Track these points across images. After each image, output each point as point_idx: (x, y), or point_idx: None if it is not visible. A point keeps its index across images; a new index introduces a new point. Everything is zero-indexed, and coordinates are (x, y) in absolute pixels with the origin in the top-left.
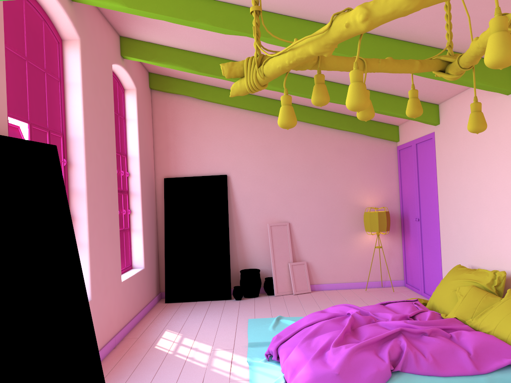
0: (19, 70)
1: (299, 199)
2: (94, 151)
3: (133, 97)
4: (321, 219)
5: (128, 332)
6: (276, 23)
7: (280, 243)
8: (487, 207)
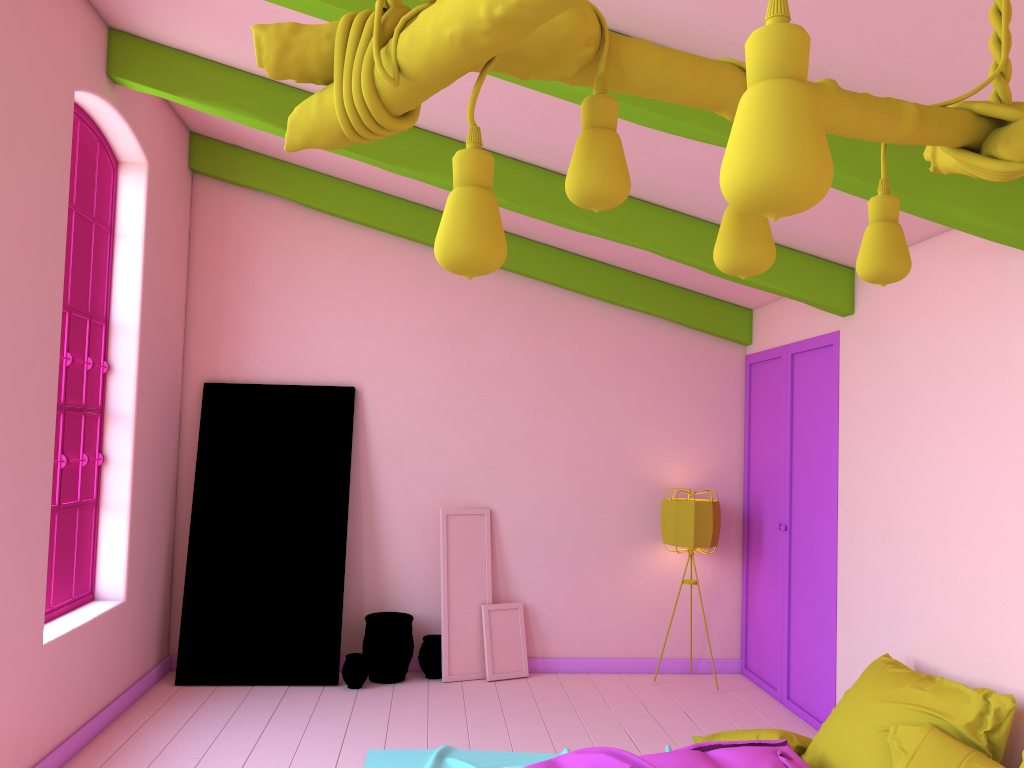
0: None
1: (518, 457)
2: None
3: (140, 183)
4: (564, 507)
5: None
6: None
7: (467, 557)
8: (966, 524)
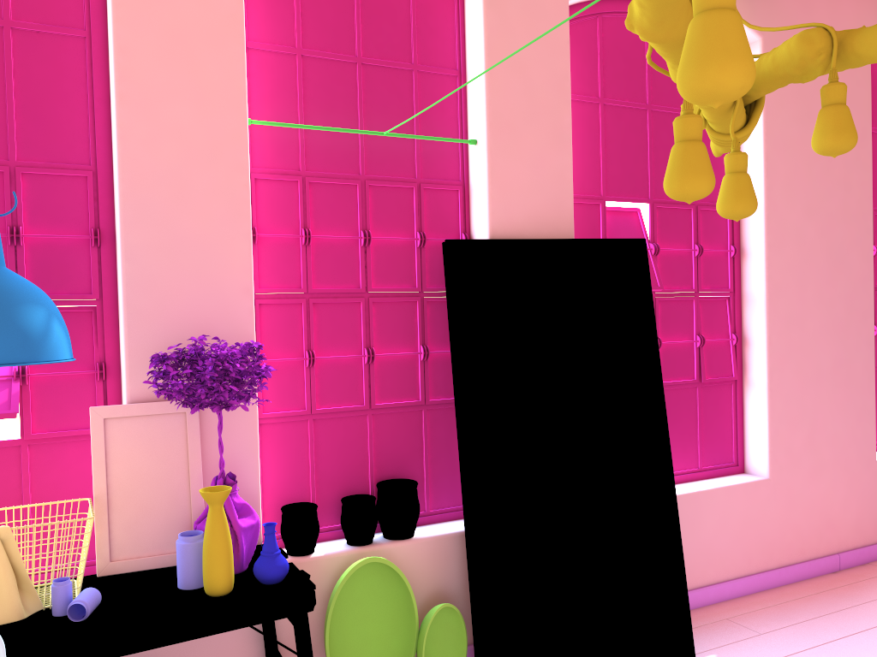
0: (632, 128)
1: None
2: (792, 227)
3: None
4: None
5: None
6: None
7: None
8: None
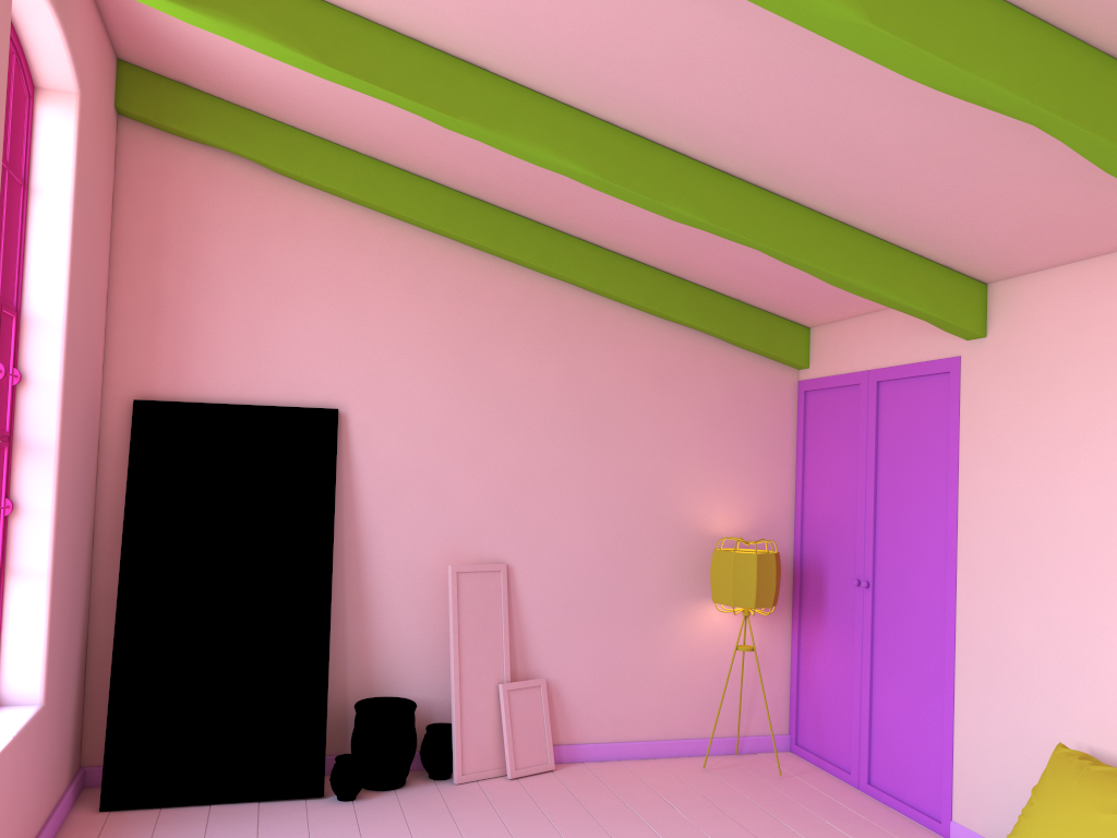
0: None
1: (540, 500)
2: None
3: (67, 119)
4: (594, 561)
5: None
6: None
7: (480, 625)
8: None
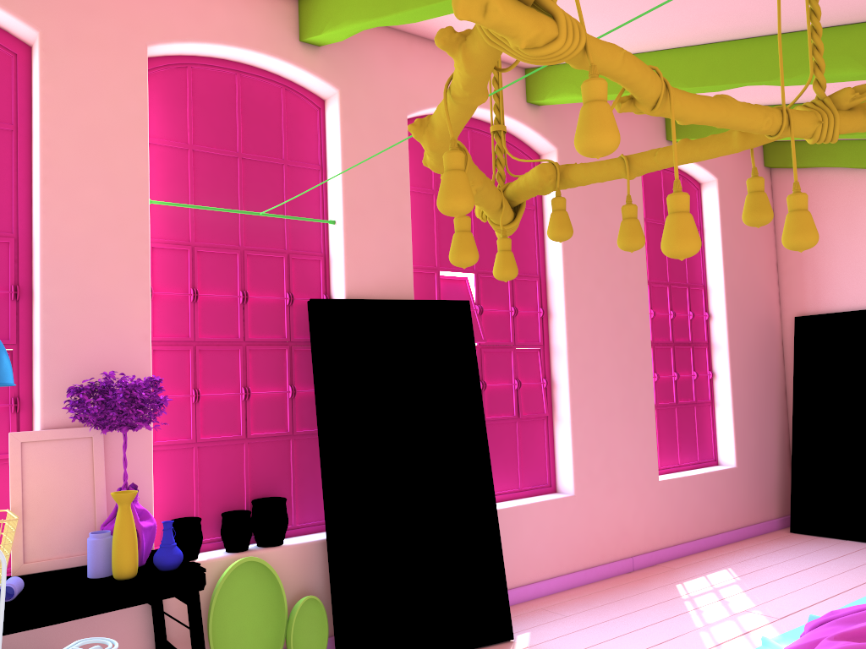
0: None
1: None
2: (585, 294)
3: (713, 193)
4: None
5: (673, 559)
6: (786, 49)
7: None
8: None
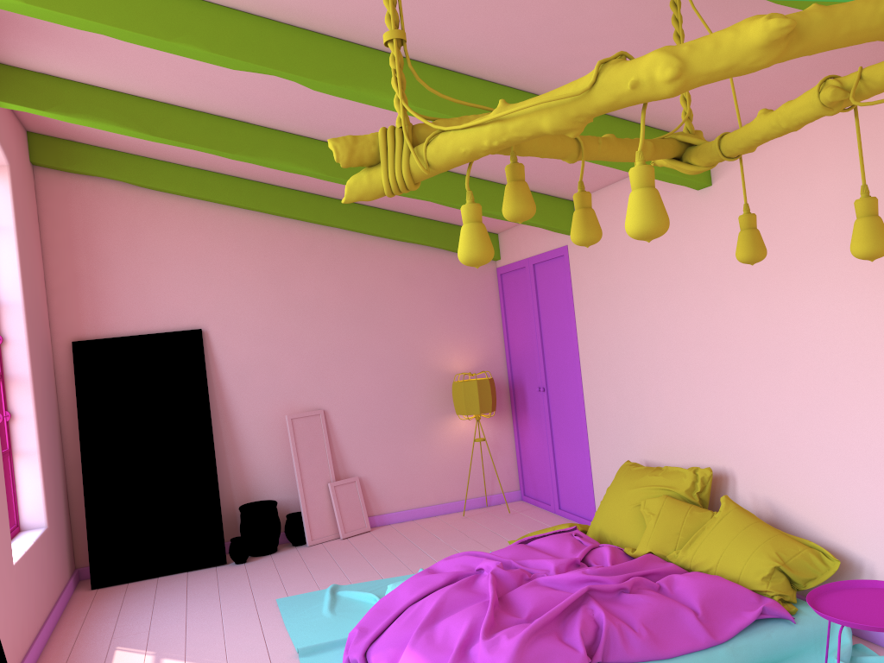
0: None
1: (339, 367)
2: None
3: (4, 182)
4: (379, 400)
5: None
6: (333, 54)
7: (311, 449)
8: (669, 366)
